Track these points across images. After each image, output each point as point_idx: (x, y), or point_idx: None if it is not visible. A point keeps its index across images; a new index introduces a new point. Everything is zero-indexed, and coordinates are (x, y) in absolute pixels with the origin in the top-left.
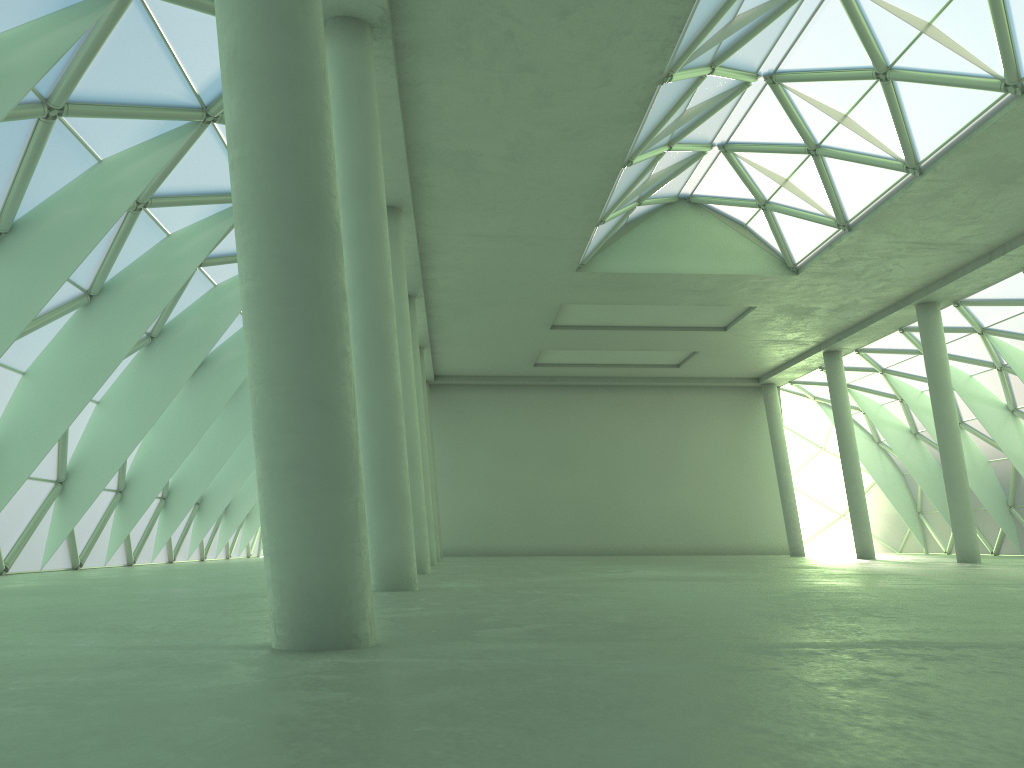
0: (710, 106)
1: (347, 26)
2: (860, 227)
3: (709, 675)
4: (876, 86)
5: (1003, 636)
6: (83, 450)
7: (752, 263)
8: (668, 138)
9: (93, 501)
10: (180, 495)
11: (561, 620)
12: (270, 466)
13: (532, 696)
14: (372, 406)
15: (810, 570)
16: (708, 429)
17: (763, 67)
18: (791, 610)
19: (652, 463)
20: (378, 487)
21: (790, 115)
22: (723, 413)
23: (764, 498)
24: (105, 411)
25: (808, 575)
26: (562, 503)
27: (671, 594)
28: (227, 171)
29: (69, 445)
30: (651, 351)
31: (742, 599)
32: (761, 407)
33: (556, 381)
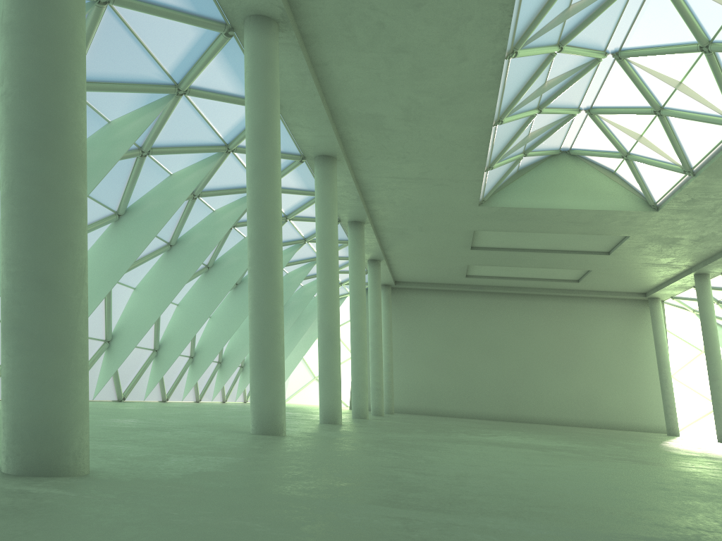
0: (566, 78)
1: (257, 22)
2: (702, 173)
3: (227, 534)
4: (702, 57)
5: (627, 526)
6: (123, 320)
7: (619, 201)
8: (536, 103)
9: (127, 355)
10: (202, 356)
11: (296, 470)
12: (3, 328)
13: (8, 537)
14: (257, 296)
15: (646, 448)
16: (604, 331)
17: (609, 46)
18: (513, 480)
19: (558, 354)
20: (258, 356)
21: (636, 83)
22: (616, 319)
23: (650, 387)
24: (138, 294)
25: (630, 452)
26: (488, 380)
27: (462, 457)
28: (204, 130)
29: (114, 316)
30: (554, 269)
31: (505, 466)
32: (648, 316)
33: (484, 289)
